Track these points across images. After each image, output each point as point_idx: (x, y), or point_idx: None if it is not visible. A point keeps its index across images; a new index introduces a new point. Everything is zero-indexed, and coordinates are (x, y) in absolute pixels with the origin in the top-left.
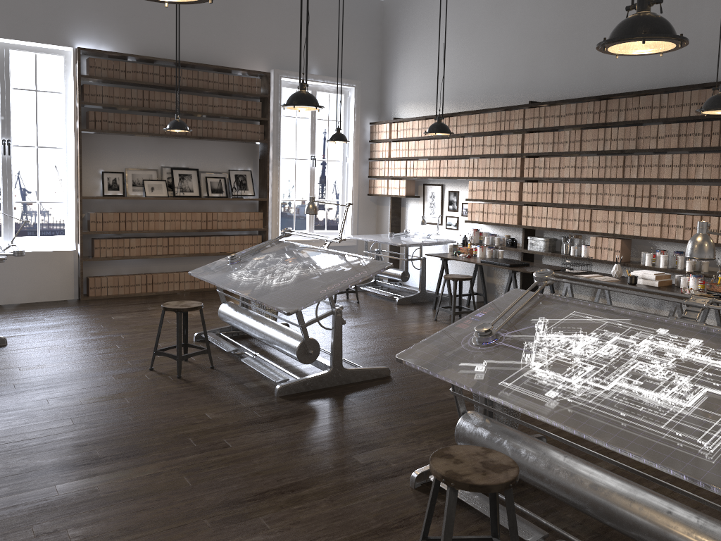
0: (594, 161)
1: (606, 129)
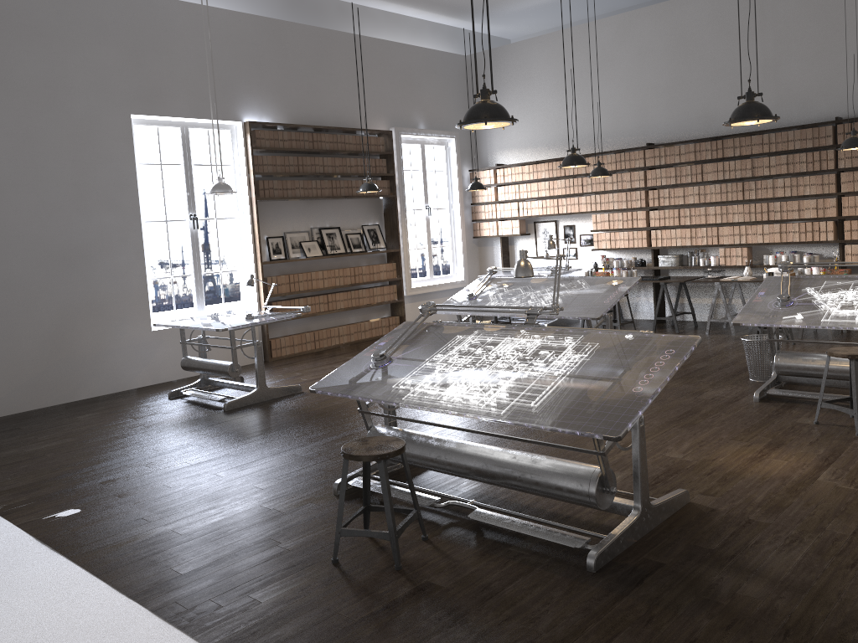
0: (716, 188)
1: (724, 162)
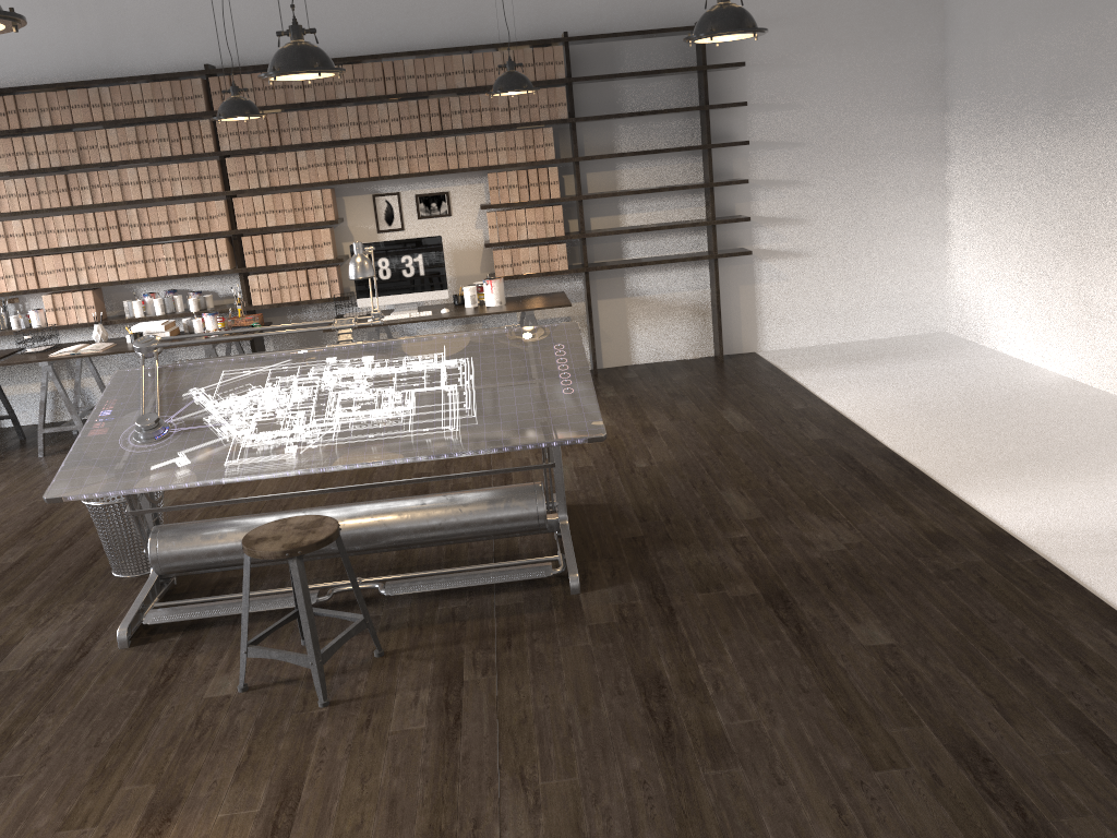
0: (19, 186)
1: (26, 138)
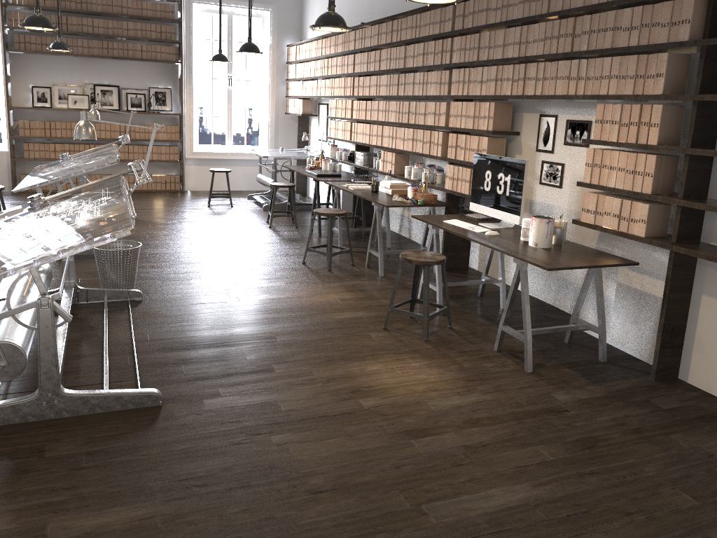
0: (385, 80)
1: (391, 49)
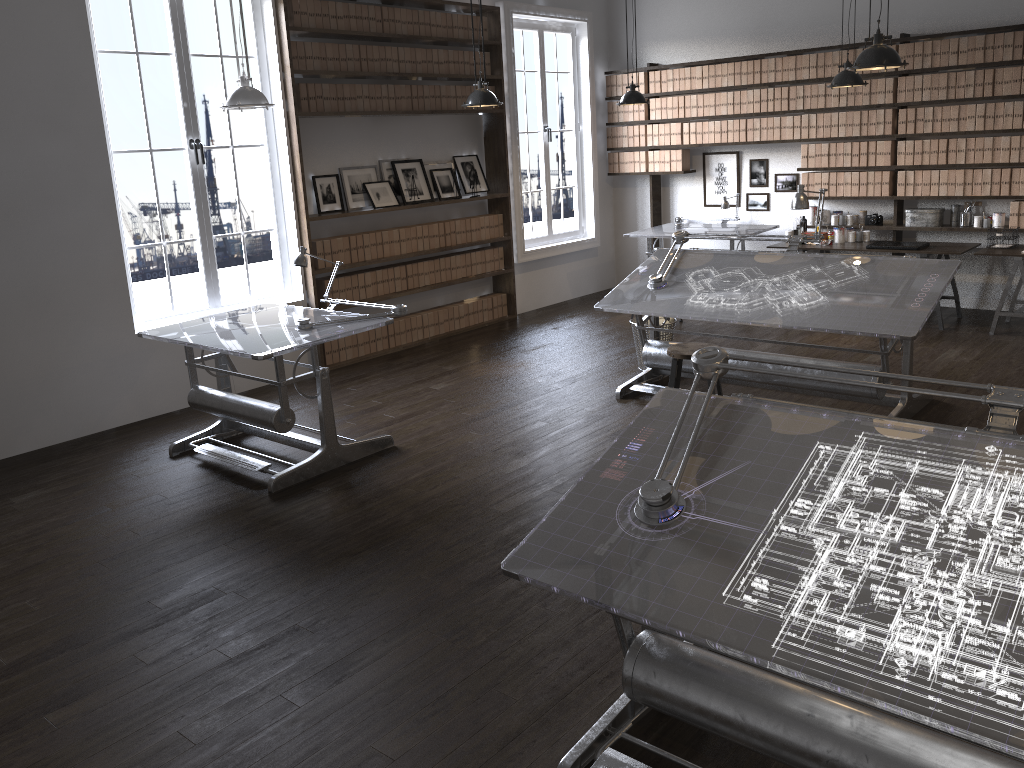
0: (1016, 108)
1: None
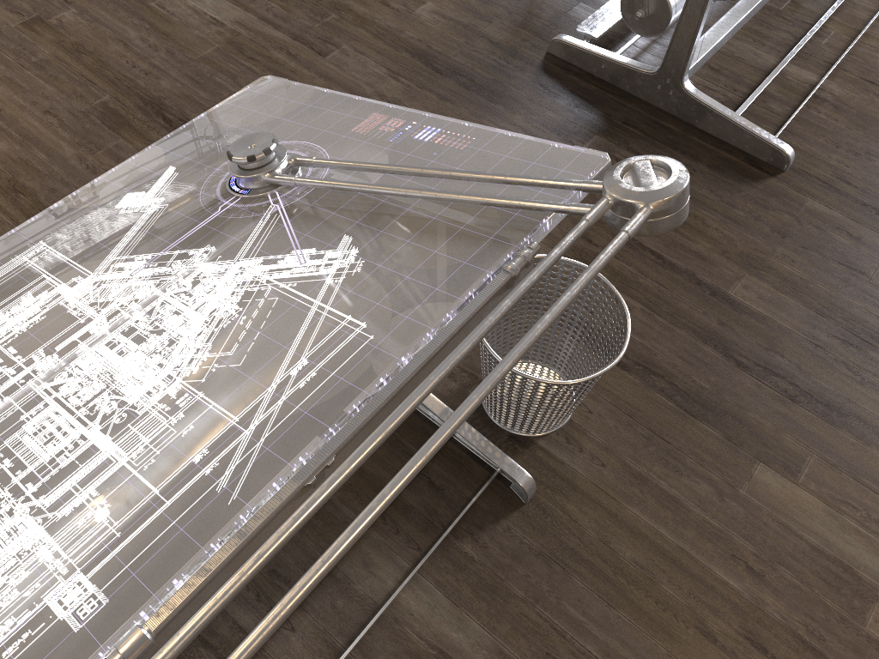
0: None
1: None
